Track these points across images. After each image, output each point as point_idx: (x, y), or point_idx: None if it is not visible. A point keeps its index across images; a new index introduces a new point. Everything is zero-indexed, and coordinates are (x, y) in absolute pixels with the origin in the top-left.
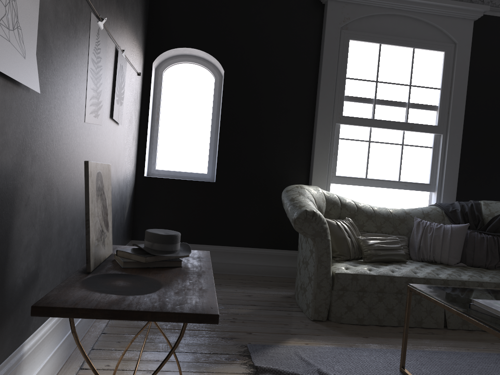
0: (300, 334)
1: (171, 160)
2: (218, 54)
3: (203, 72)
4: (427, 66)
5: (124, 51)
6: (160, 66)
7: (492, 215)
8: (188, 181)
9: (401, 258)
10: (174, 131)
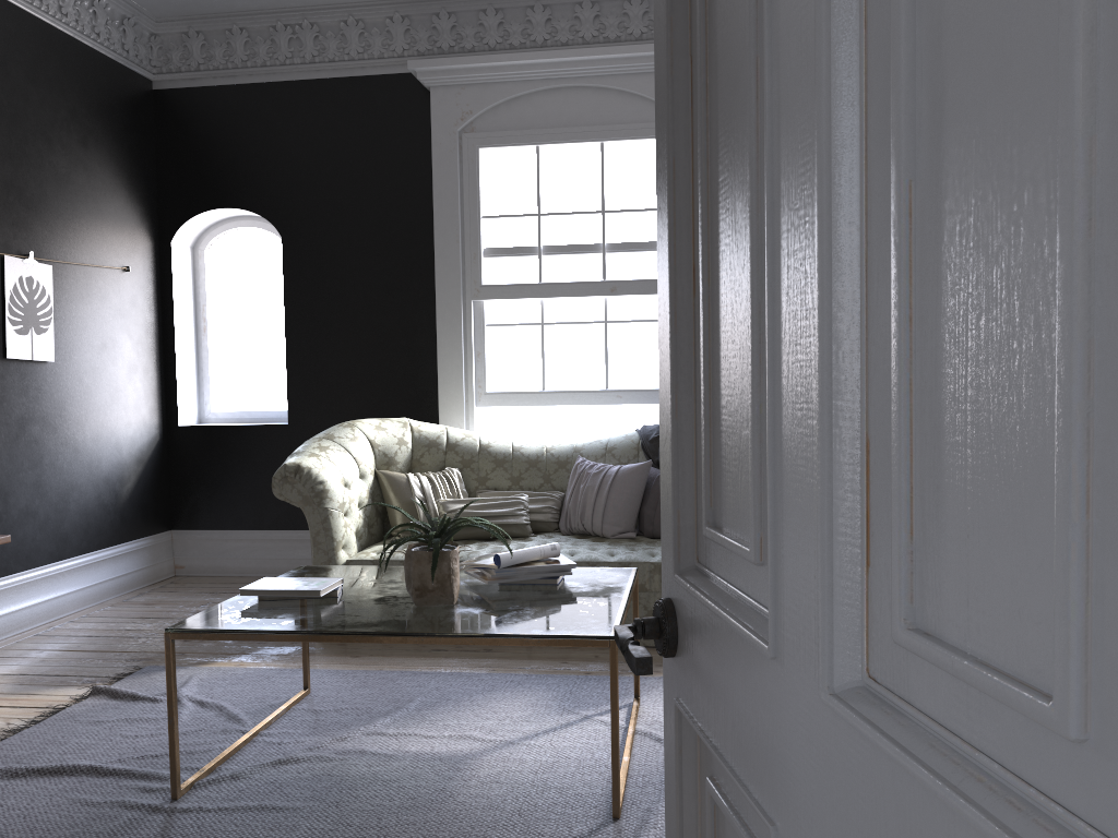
0: (257, 654)
1: (236, 394)
2: (269, 211)
3: (269, 241)
4: (633, 170)
5: (29, 256)
6: (200, 242)
7: None
8: (246, 427)
9: (515, 530)
10: (234, 345)
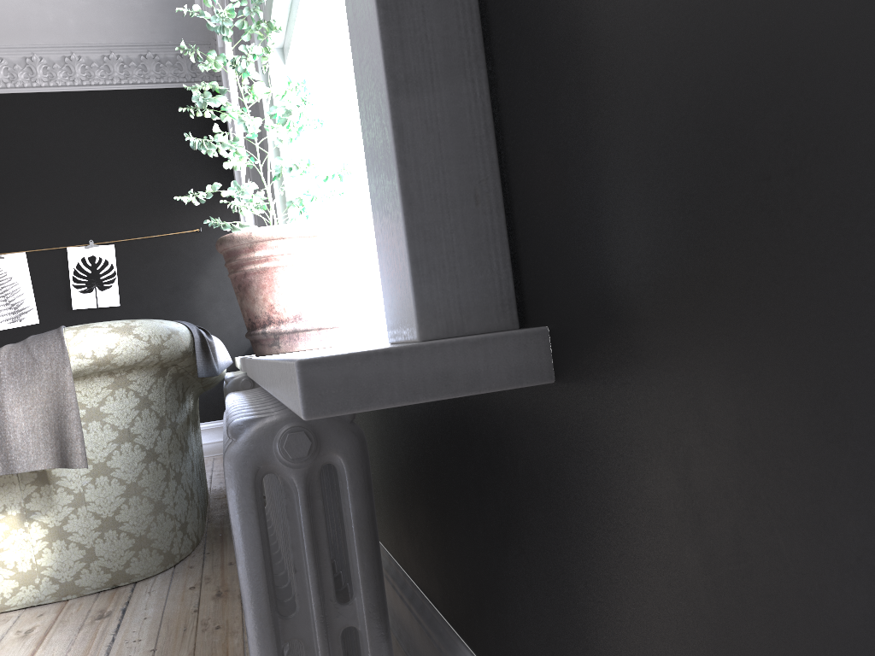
0: None
1: None
2: None
3: None
4: None
5: (89, 243)
6: None
7: None
8: None
9: None
10: None
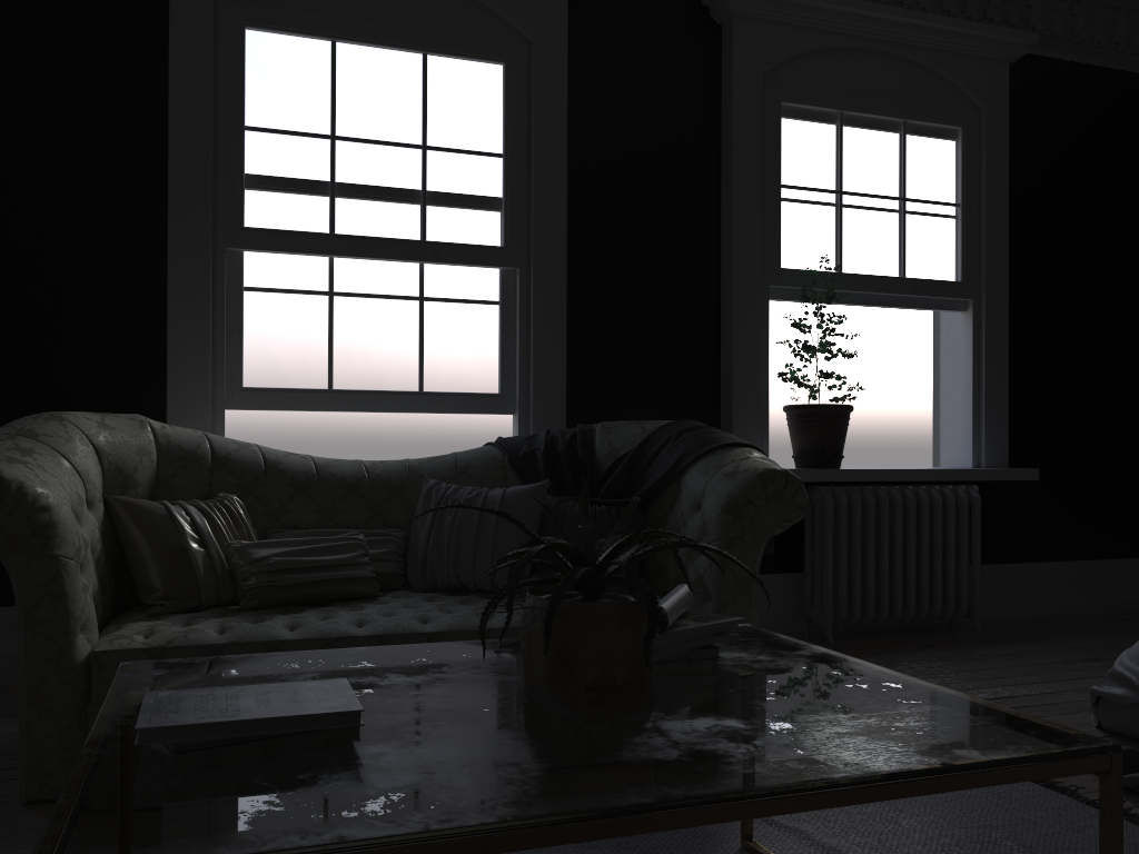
0: None
1: None
2: None
3: None
4: (466, 98)
5: None
6: None
7: (616, 454)
8: None
9: (359, 587)
10: None
